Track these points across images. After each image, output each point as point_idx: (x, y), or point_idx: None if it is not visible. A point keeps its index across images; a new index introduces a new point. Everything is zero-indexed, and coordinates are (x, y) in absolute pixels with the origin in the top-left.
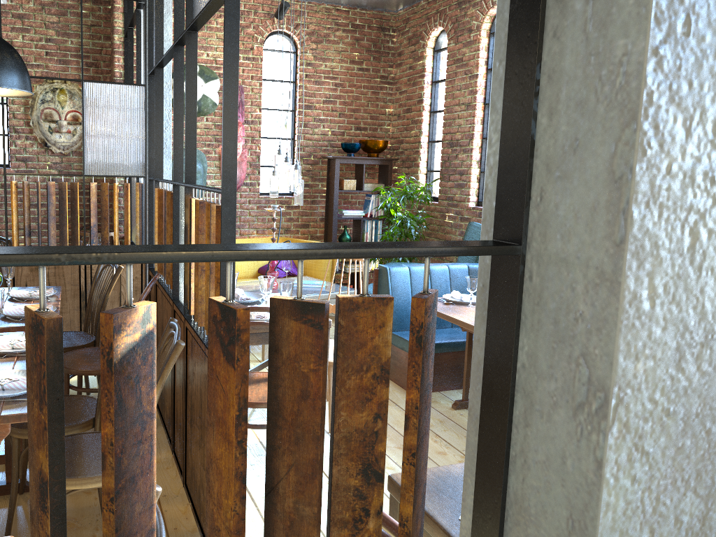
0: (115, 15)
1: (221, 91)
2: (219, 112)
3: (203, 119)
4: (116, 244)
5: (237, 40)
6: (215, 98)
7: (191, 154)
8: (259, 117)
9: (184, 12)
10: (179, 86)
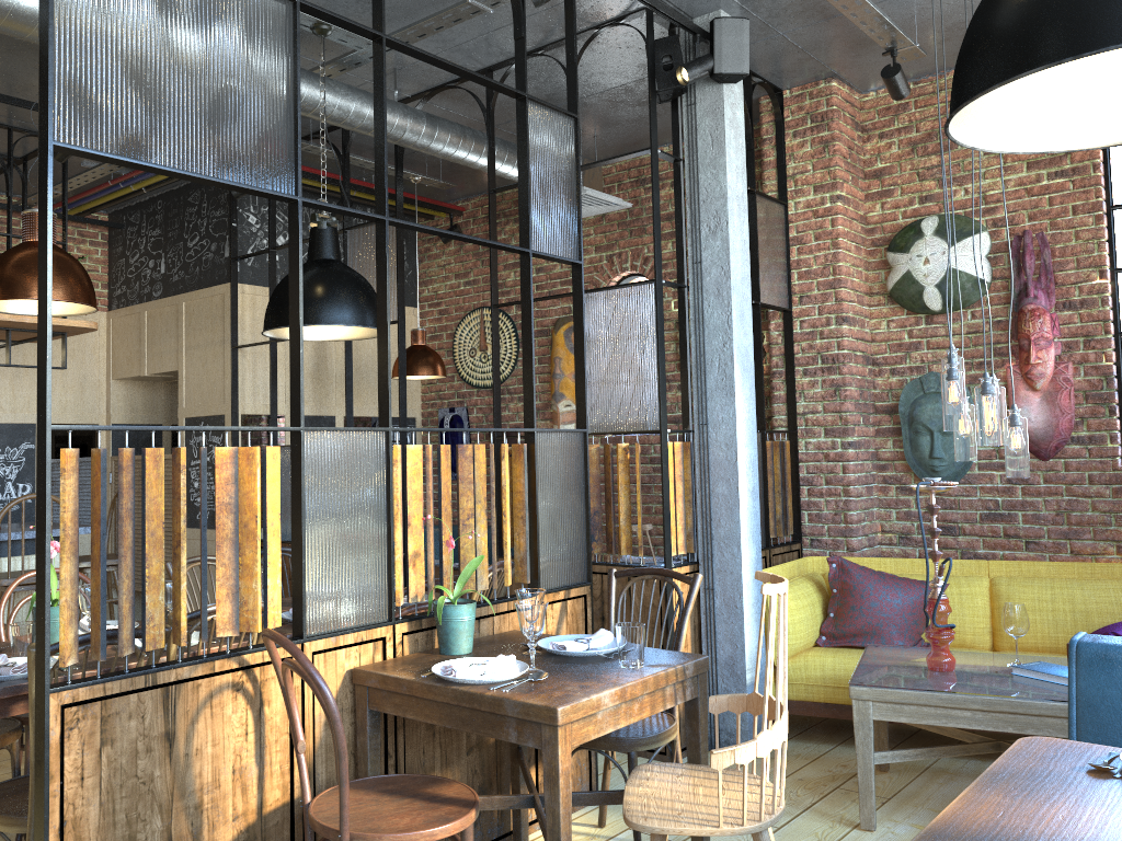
0: (764, 175)
1: (1000, 254)
2: (998, 295)
3: (963, 315)
4: (622, 544)
5: (46, 215)
6: (979, 271)
7: (296, 380)
8: (1098, 290)
9: (384, 170)
10: (382, 280)
